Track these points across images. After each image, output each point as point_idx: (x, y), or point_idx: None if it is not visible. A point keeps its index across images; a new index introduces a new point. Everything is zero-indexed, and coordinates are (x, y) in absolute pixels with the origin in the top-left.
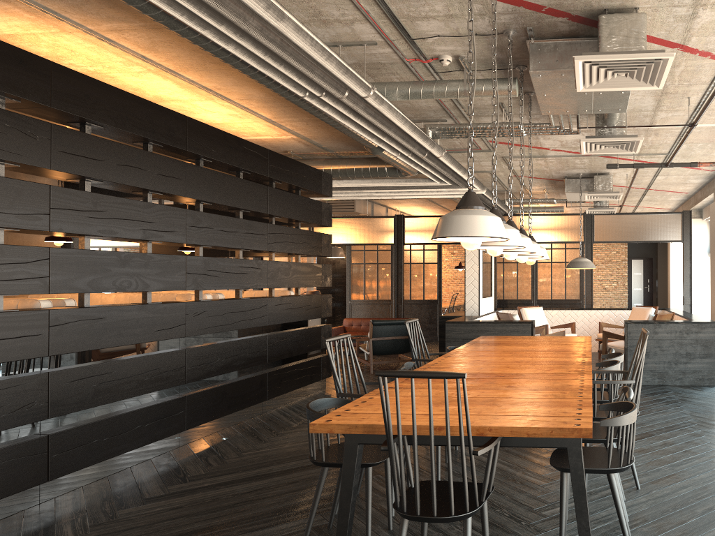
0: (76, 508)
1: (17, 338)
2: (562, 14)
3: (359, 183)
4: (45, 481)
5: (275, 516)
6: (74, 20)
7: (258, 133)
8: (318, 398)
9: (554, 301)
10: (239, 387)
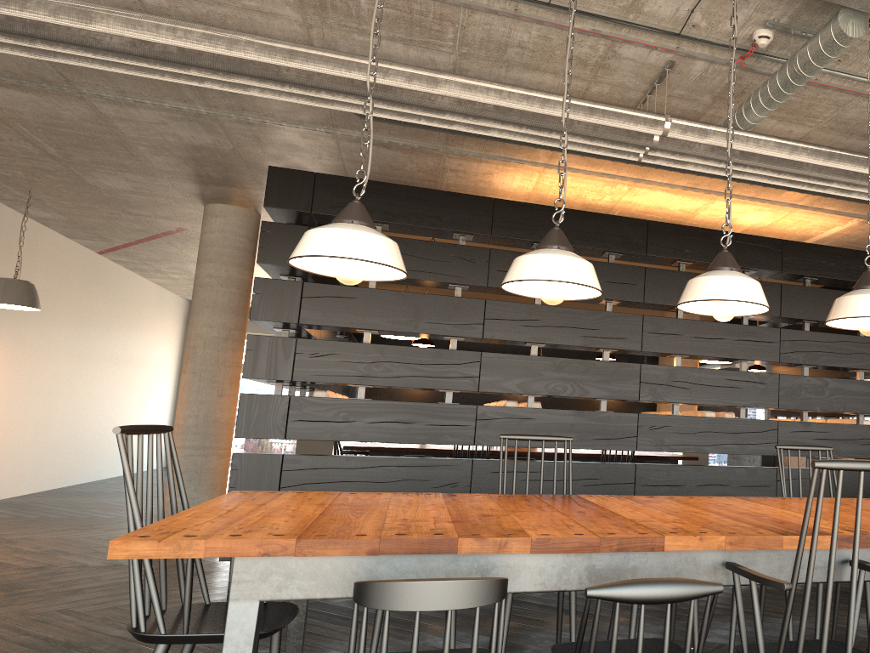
0: None
1: (446, 426)
2: None
3: None
4: None
5: (469, 642)
6: (525, 160)
7: (821, 226)
8: None
9: None
10: None
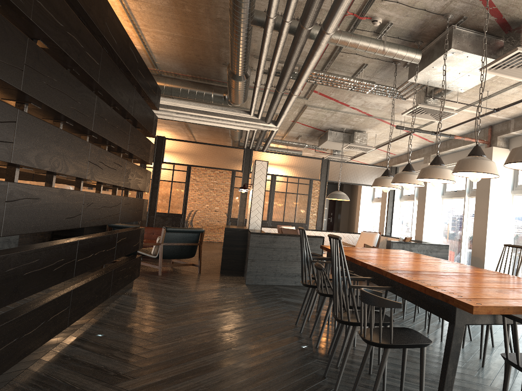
0: None
1: None
2: (497, 15)
3: (175, 102)
4: None
5: None
6: None
7: None
8: (141, 296)
9: (286, 223)
10: (98, 283)
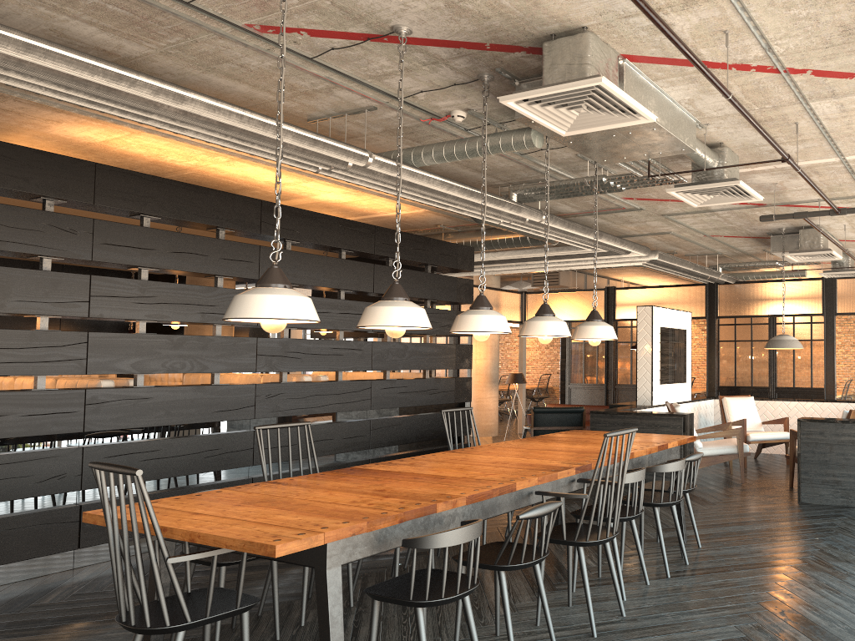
0: (89, 576)
1: (48, 415)
2: (513, 48)
3: (512, 254)
4: (76, 548)
5: None
6: (128, 122)
7: (390, 209)
8: None
9: (797, 389)
10: None
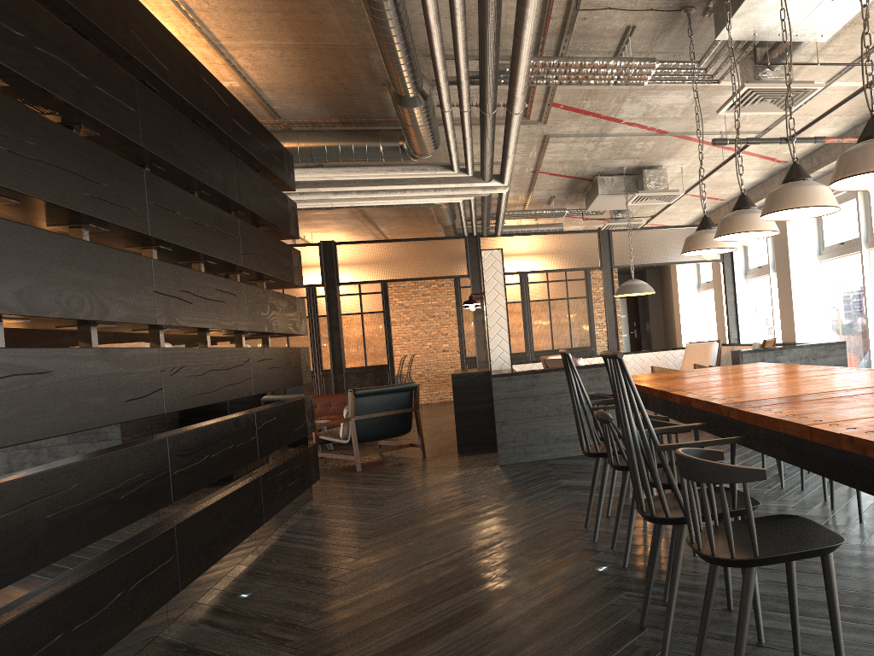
0: None
1: None
2: None
3: (324, 173)
4: None
5: None
6: None
7: None
8: (325, 512)
9: (558, 351)
10: (233, 504)
